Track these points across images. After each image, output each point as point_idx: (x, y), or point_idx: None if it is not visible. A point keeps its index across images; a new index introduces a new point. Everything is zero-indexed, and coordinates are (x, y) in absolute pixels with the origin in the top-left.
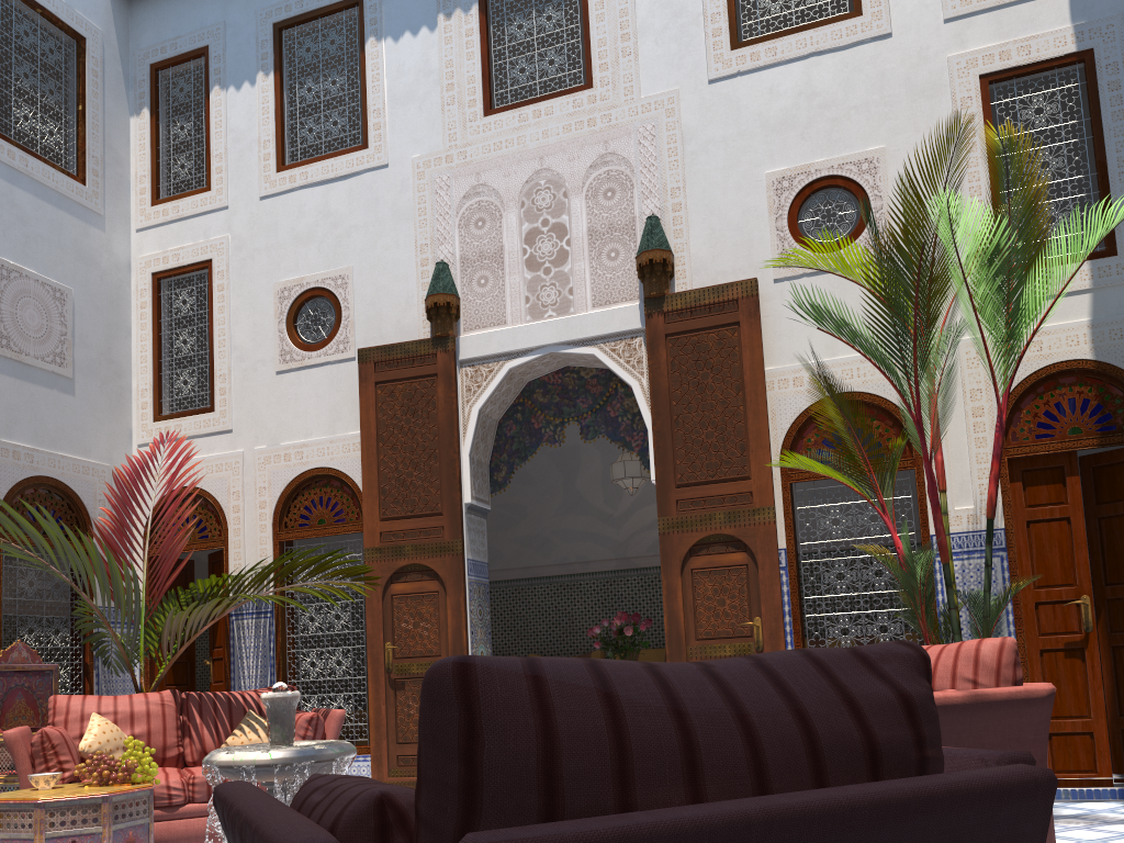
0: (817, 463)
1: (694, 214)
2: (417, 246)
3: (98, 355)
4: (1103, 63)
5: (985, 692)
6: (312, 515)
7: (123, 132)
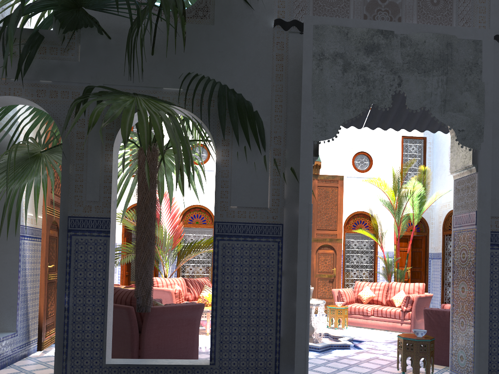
0: (368, 233)
1: (327, 152)
2: None
3: None
4: (428, 141)
5: (426, 294)
6: (193, 220)
7: None
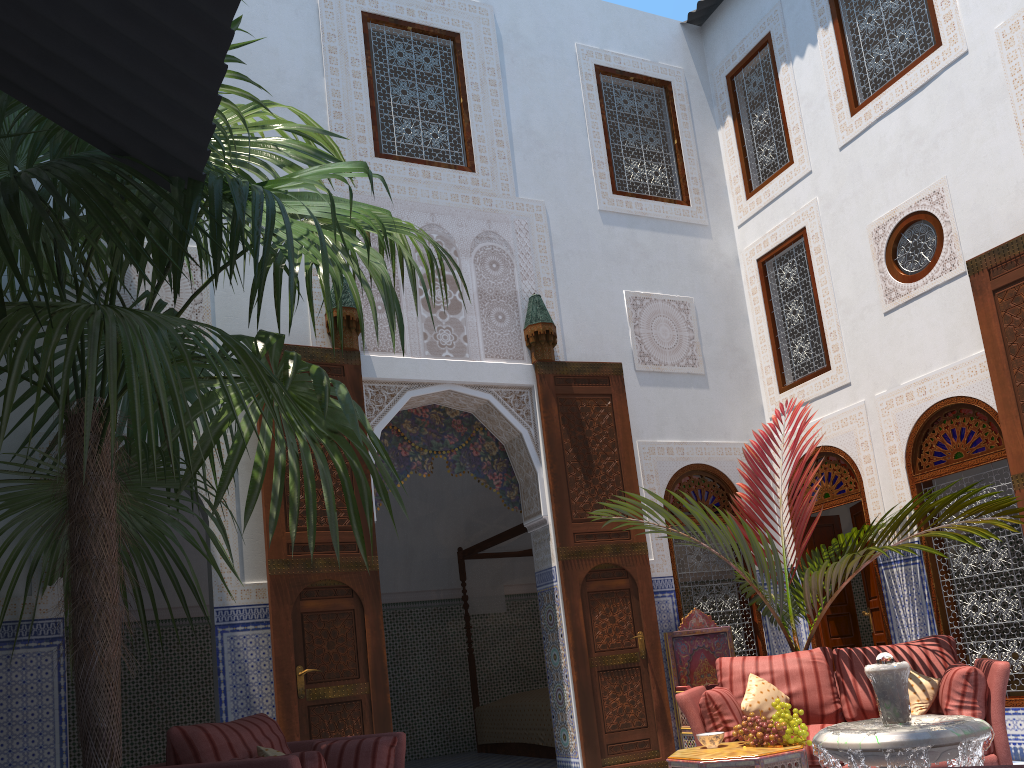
0: None
1: None
2: (1018, 123)
3: (722, 347)
4: None
5: None
6: (946, 450)
7: (713, 146)
